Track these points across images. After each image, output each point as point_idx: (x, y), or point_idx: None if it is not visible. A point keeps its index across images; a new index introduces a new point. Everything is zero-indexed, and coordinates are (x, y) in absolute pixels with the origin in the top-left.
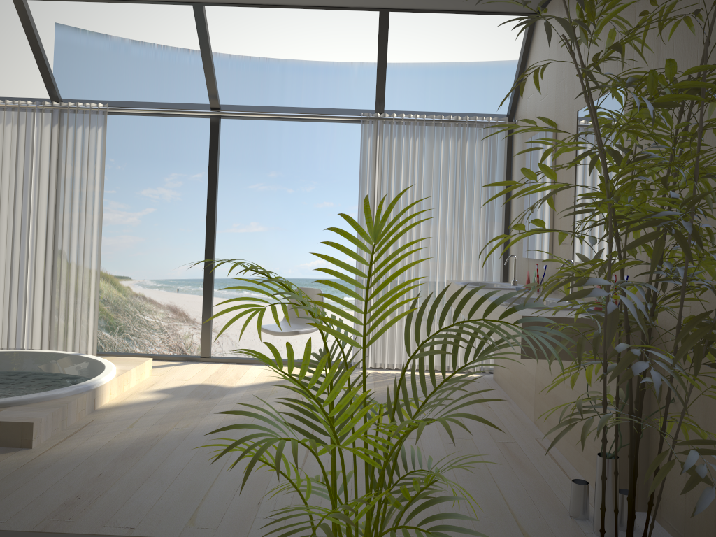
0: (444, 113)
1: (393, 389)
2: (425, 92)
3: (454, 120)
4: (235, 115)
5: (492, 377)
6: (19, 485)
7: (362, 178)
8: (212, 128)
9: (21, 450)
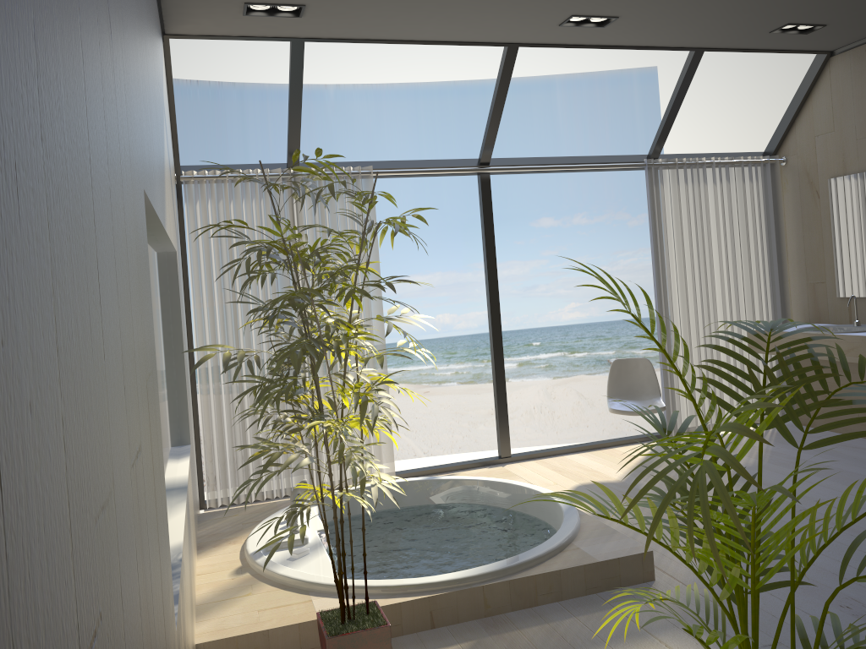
0: (710, 154)
1: (756, 451)
2: (417, 117)
3: (731, 161)
4: (517, 171)
5: (791, 423)
6: (764, 612)
7: (652, 231)
8: (484, 187)
9: (651, 584)
